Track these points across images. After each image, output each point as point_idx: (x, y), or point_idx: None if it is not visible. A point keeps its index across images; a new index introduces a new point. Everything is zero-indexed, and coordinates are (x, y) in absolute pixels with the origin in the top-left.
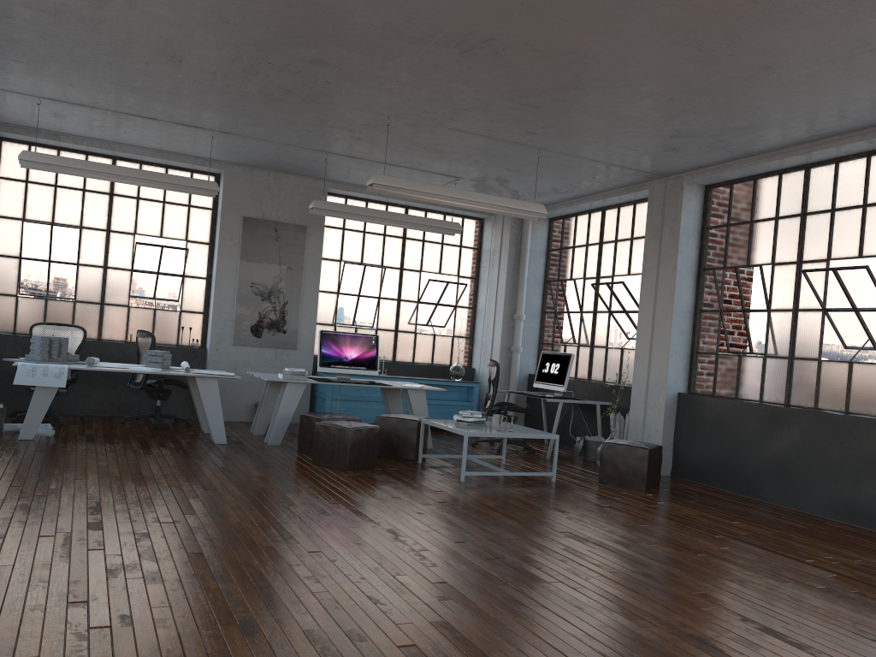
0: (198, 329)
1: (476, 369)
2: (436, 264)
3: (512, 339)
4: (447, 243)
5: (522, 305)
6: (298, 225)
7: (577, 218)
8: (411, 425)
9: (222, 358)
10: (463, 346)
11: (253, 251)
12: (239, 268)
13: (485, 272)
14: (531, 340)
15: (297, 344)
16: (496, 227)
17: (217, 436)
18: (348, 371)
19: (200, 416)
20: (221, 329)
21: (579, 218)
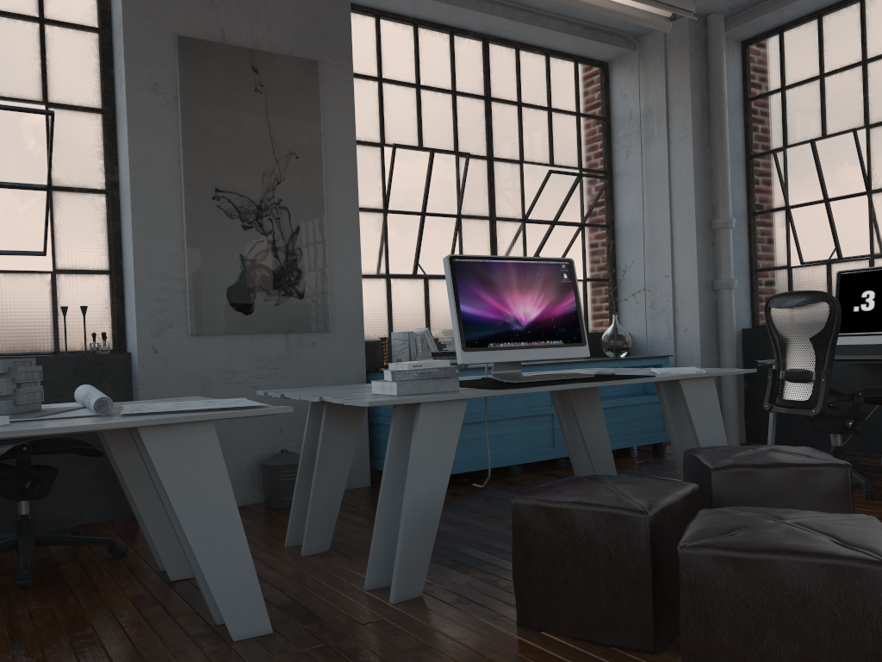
0: (103, 311)
1: (632, 334)
2: (545, 149)
3: (713, 267)
4: (557, 108)
5: (729, 201)
6: (301, 58)
7: (825, 20)
8: (834, 482)
9: (172, 370)
10: (601, 296)
11: (211, 118)
12: (185, 155)
13: (629, 156)
14: (739, 268)
15: (329, 319)
16: (647, 67)
17: (239, 616)
18: (528, 355)
19: (154, 535)
20: (161, 302)
21: (830, 18)
